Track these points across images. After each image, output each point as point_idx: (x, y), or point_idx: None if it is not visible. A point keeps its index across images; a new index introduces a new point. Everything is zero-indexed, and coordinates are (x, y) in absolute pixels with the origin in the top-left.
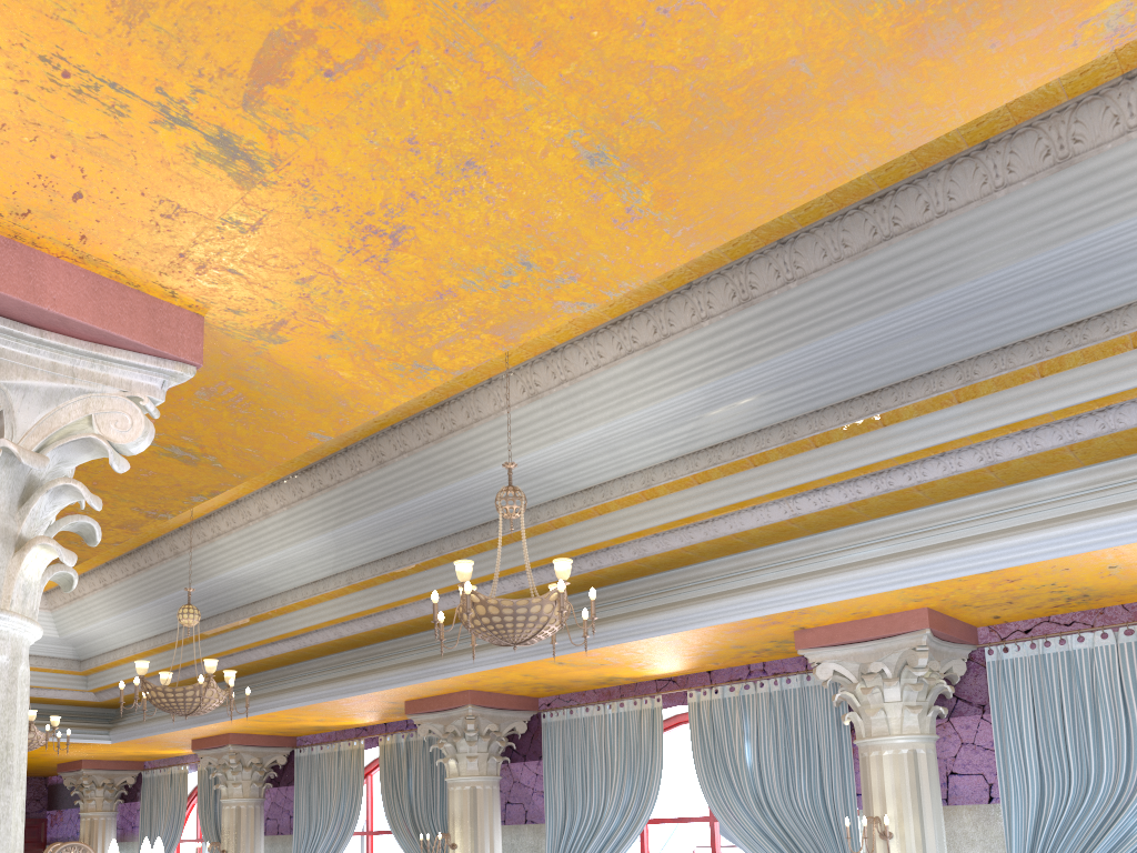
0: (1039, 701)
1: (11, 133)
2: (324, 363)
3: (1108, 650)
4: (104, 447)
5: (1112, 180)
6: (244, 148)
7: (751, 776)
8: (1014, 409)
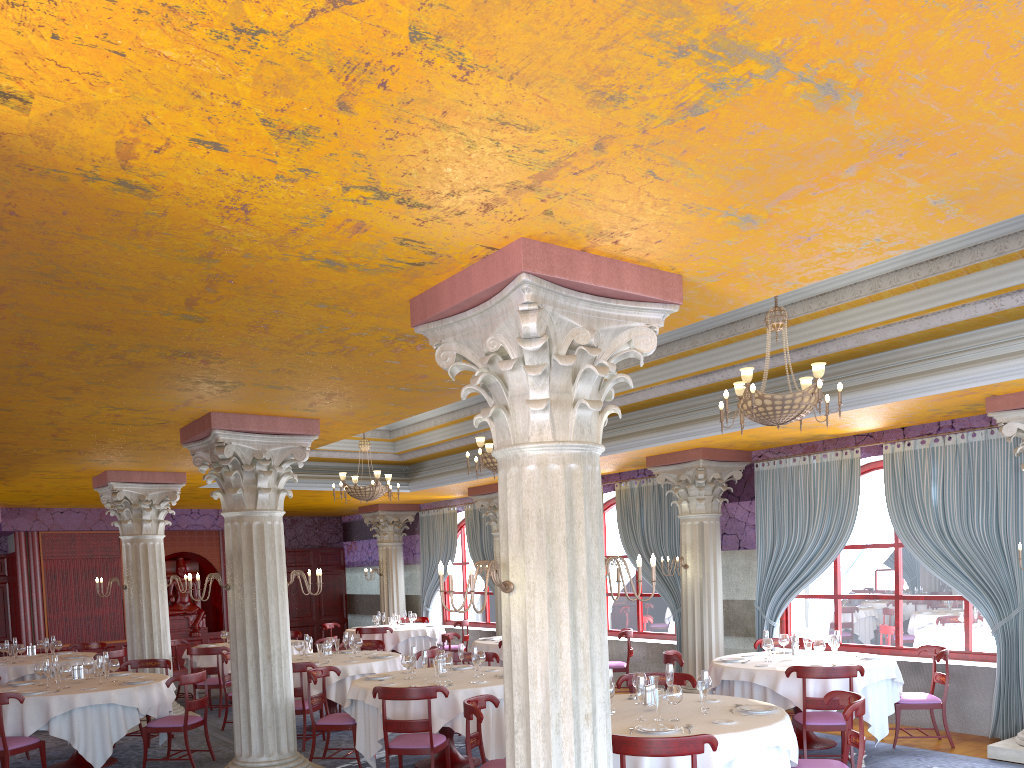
0: None
1: (647, 226)
2: (733, 286)
3: None
4: (637, 355)
5: None
6: (754, 218)
7: (935, 512)
8: None
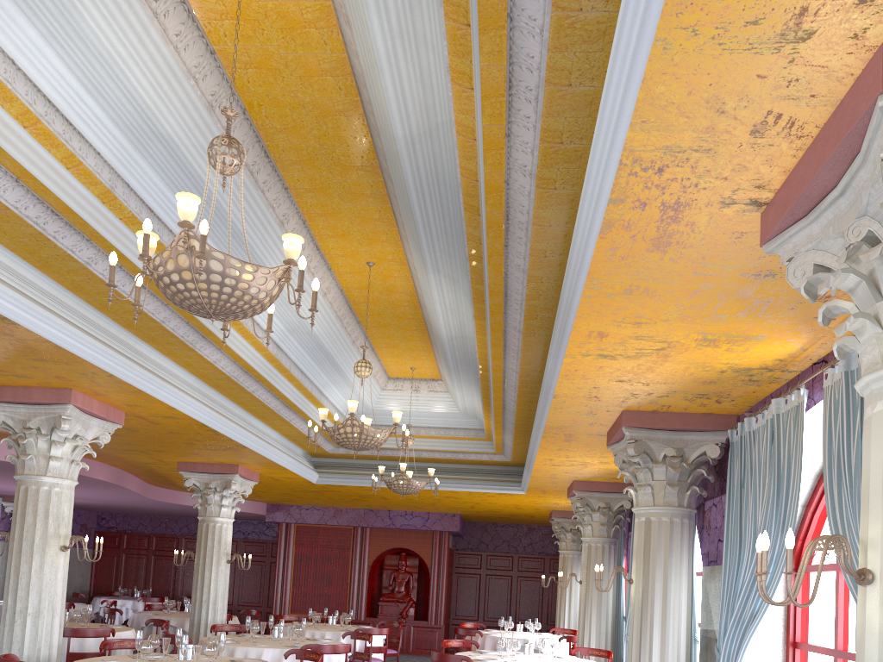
0: None
1: None
2: None
3: None
4: None
5: None
6: None
7: None
8: None
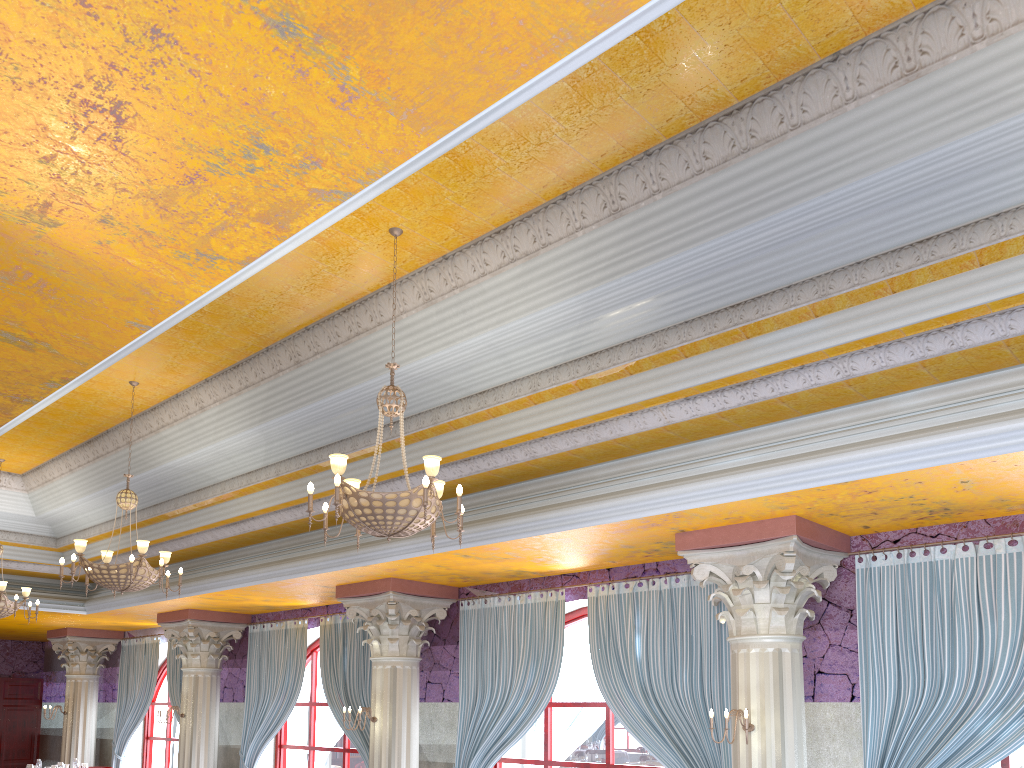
0: (902, 608)
1: None
2: (108, 249)
3: (968, 562)
4: None
5: (956, 93)
6: None
7: (639, 667)
8: (866, 324)
